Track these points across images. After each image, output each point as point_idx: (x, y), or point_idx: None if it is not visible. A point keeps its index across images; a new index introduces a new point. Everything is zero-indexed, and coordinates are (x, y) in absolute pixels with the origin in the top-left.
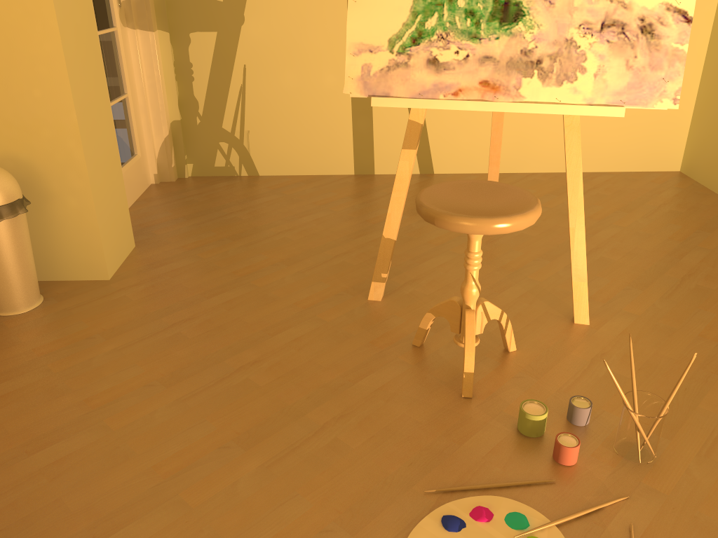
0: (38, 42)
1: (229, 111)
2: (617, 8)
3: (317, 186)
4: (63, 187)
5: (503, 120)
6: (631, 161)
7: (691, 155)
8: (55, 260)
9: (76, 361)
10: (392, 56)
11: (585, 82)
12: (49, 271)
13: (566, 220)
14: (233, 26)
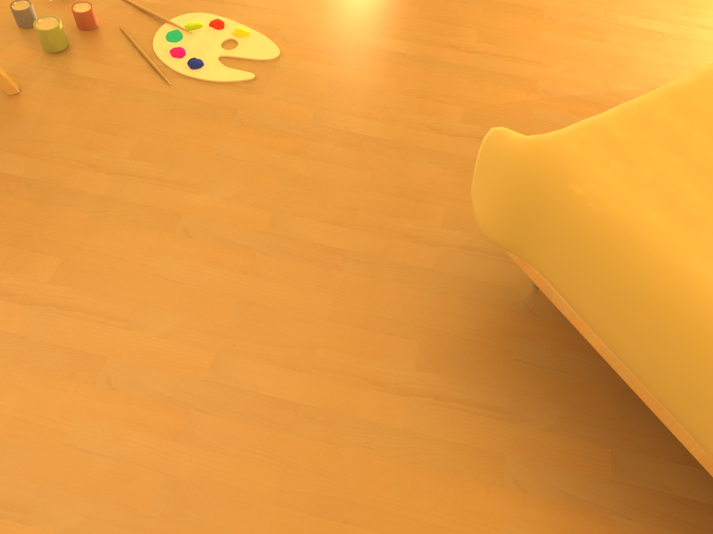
0: None
1: None
2: None
3: None
4: None
5: None
6: None
7: None
8: None
9: None
10: None
11: None
12: None
13: None
14: None
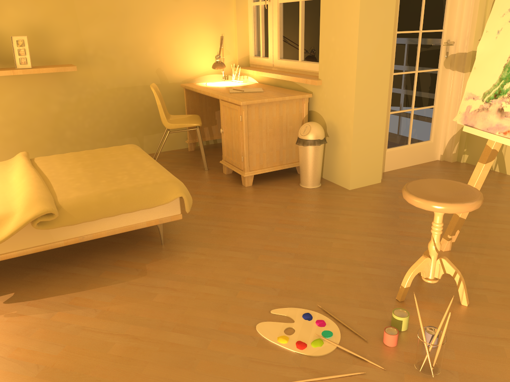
0: (348, 74)
1: None
2: None
3: None
4: (343, 140)
5: None
6: None
7: None
8: (334, 173)
9: (296, 208)
10: (482, 103)
11: None
12: (331, 177)
13: None
14: None
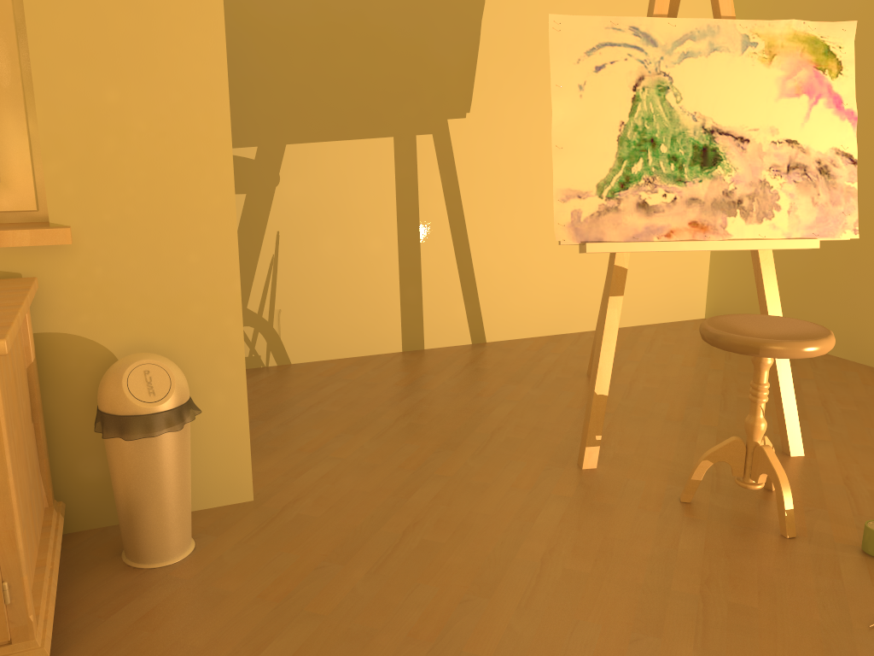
0: (205, 195)
1: (257, 287)
2: (797, 152)
3: (376, 367)
4: (209, 379)
5: (551, 279)
6: (665, 312)
7: (716, 301)
8: None
9: (337, 596)
10: (601, 201)
11: (781, 218)
12: None
13: (667, 370)
14: (266, 187)
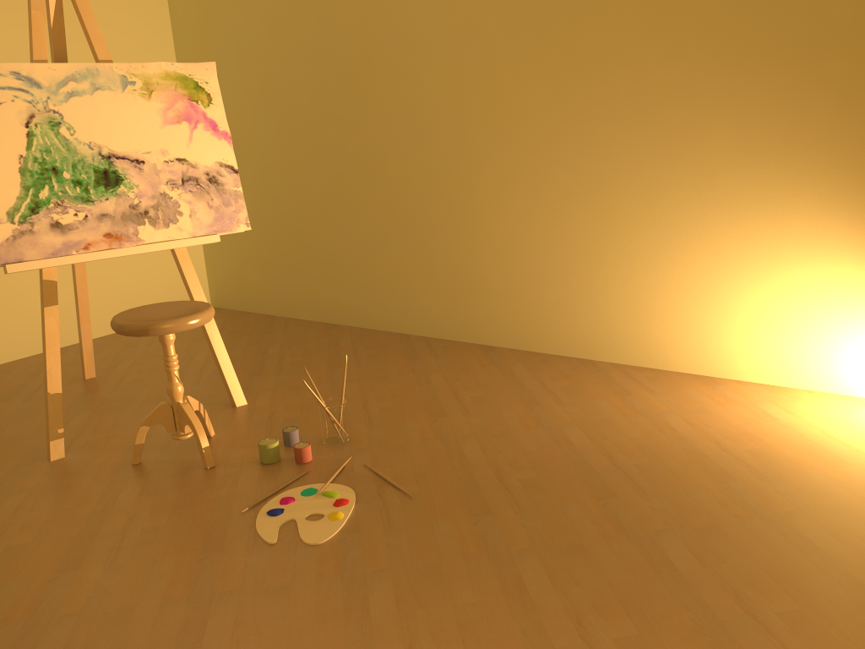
0: None
1: None
2: (188, 168)
3: None
4: None
5: None
6: None
7: (216, 290)
8: None
9: None
10: (15, 226)
11: (185, 221)
12: None
13: (160, 358)
14: None
